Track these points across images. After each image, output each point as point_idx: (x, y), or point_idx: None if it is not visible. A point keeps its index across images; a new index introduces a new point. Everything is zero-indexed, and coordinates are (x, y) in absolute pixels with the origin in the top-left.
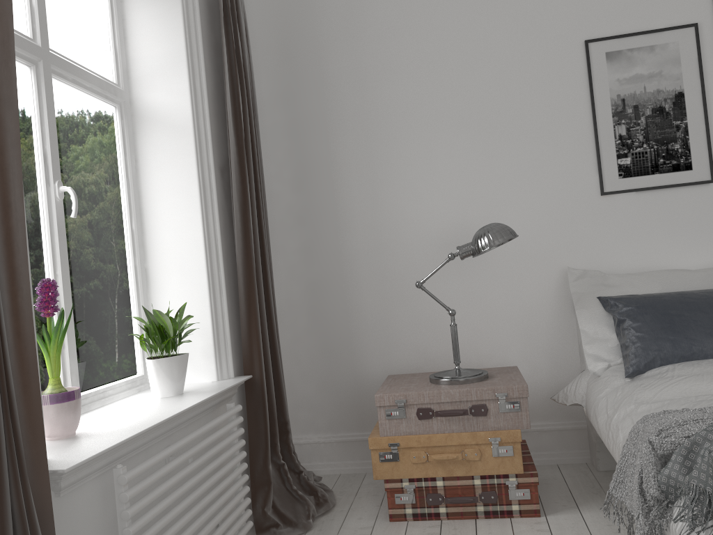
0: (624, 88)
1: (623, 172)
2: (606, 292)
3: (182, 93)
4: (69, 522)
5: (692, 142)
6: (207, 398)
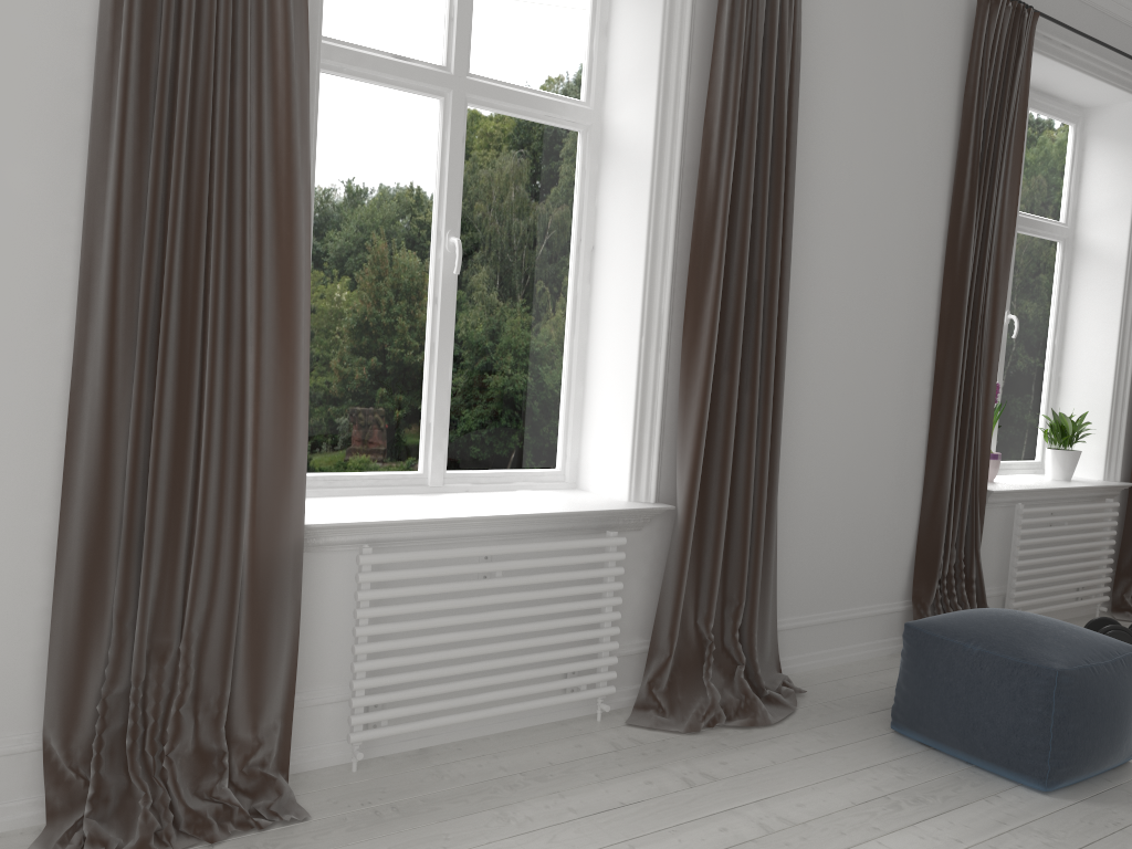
0: None
1: None
2: None
3: (1121, 234)
4: (986, 524)
5: None
6: (1088, 486)
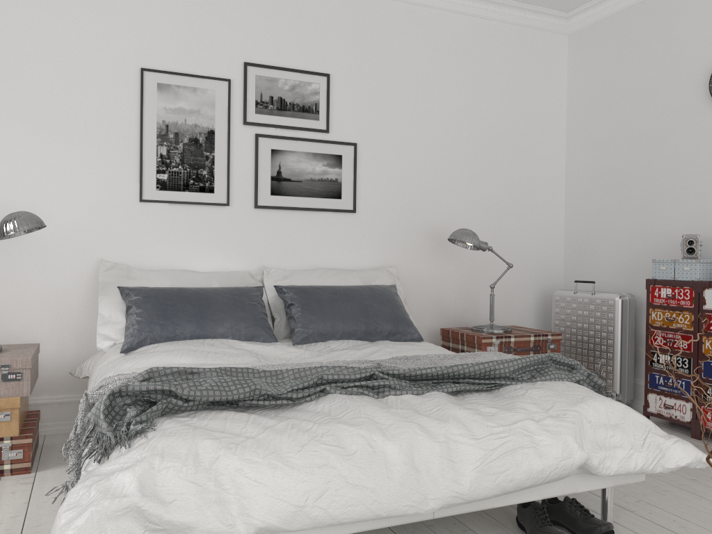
0: (169, 116)
1: (160, 185)
2: (127, 283)
3: None
4: None
5: (216, 171)
6: None
